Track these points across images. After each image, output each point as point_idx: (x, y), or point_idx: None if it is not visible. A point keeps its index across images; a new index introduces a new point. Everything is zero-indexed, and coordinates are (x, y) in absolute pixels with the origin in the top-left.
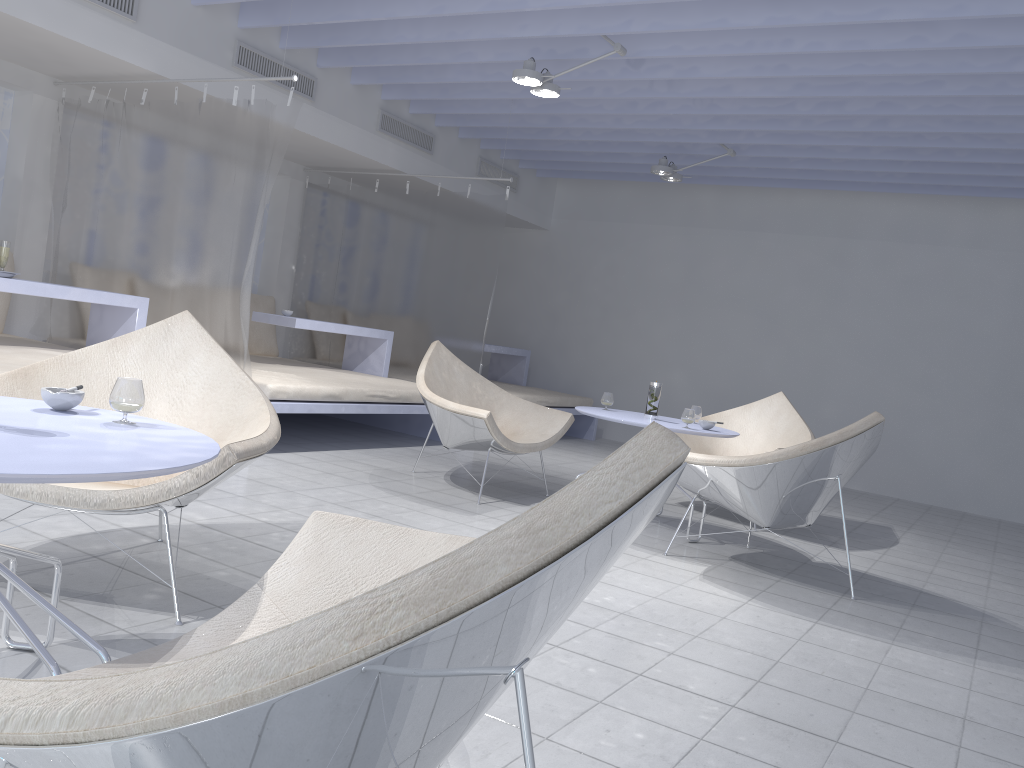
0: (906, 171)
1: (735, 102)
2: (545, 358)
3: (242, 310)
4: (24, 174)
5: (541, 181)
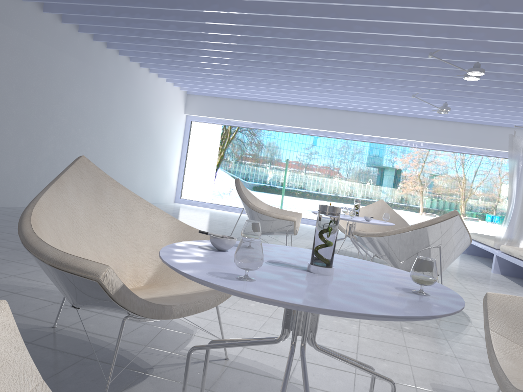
0: None
1: None
2: None
3: None
4: None
5: None
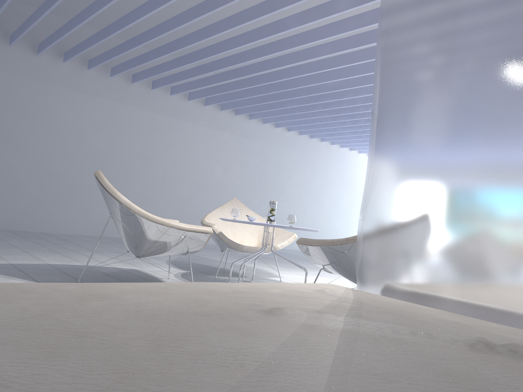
0: None
1: None
2: None
3: None
4: None
5: None
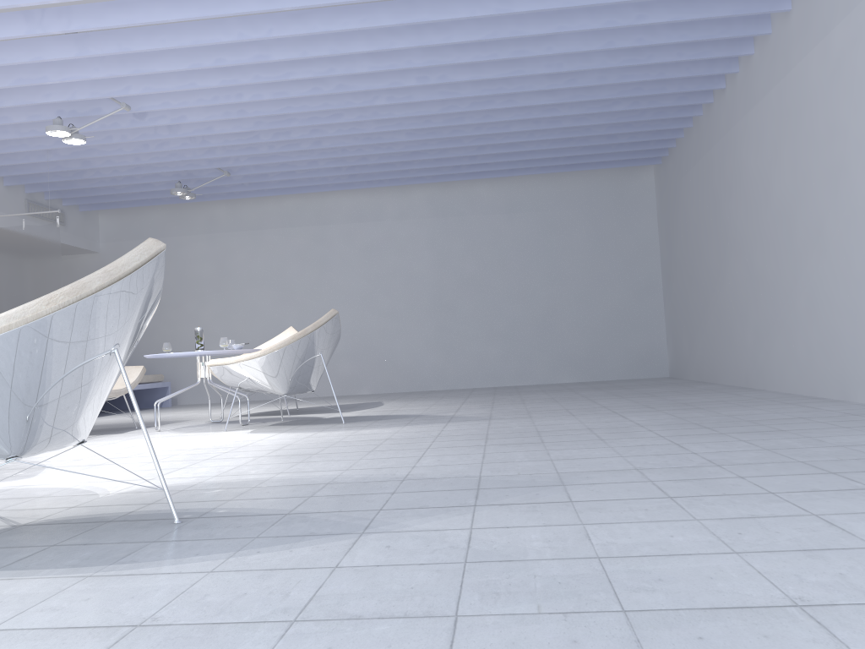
0: (345, 173)
1: (219, 137)
2: None
3: None
4: None
5: (85, 214)
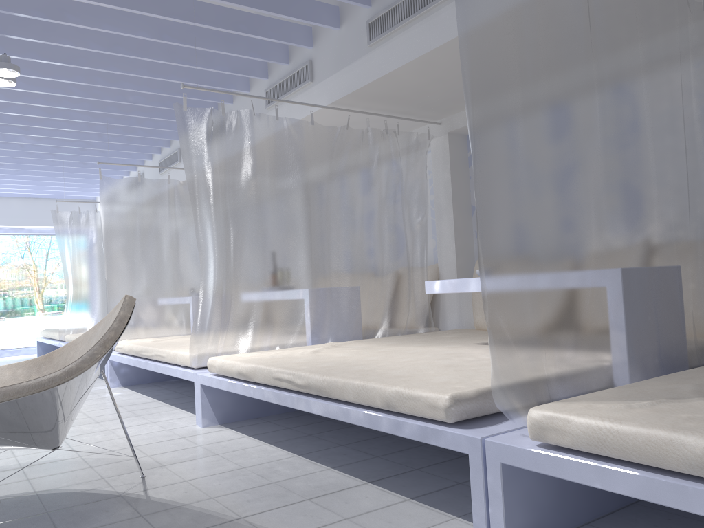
0: None
1: None
2: None
3: (208, 291)
4: (434, 202)
5: None
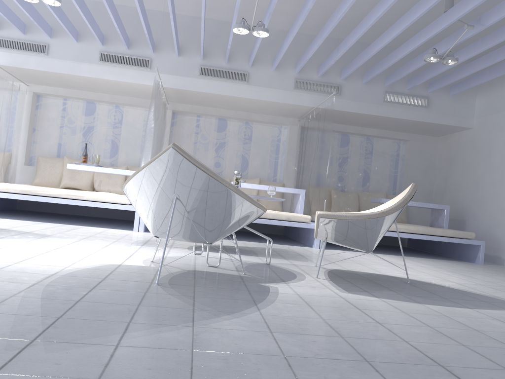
0: None
1: None
2: (473, 212)
3: None
4: None
5: (456, 98)
